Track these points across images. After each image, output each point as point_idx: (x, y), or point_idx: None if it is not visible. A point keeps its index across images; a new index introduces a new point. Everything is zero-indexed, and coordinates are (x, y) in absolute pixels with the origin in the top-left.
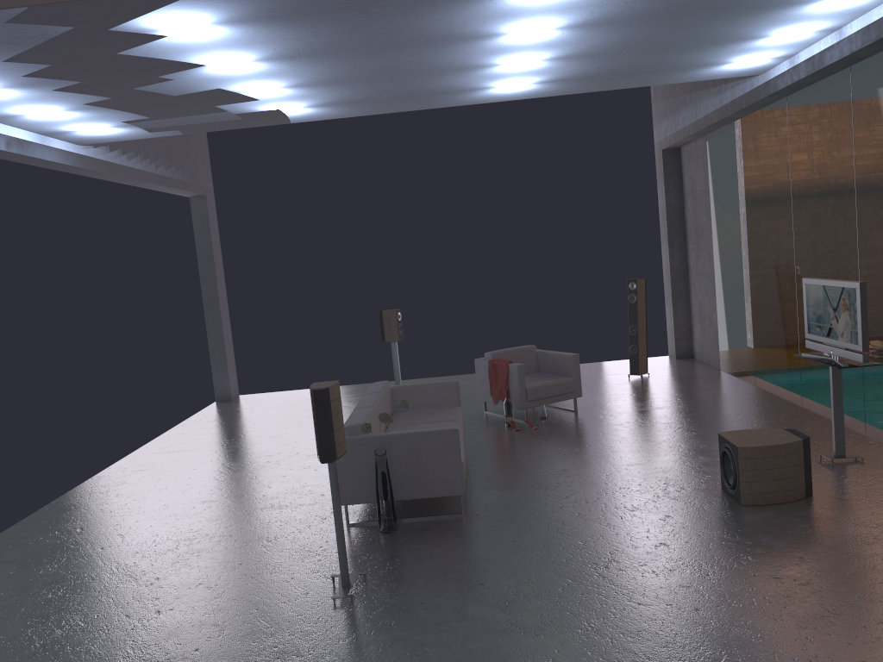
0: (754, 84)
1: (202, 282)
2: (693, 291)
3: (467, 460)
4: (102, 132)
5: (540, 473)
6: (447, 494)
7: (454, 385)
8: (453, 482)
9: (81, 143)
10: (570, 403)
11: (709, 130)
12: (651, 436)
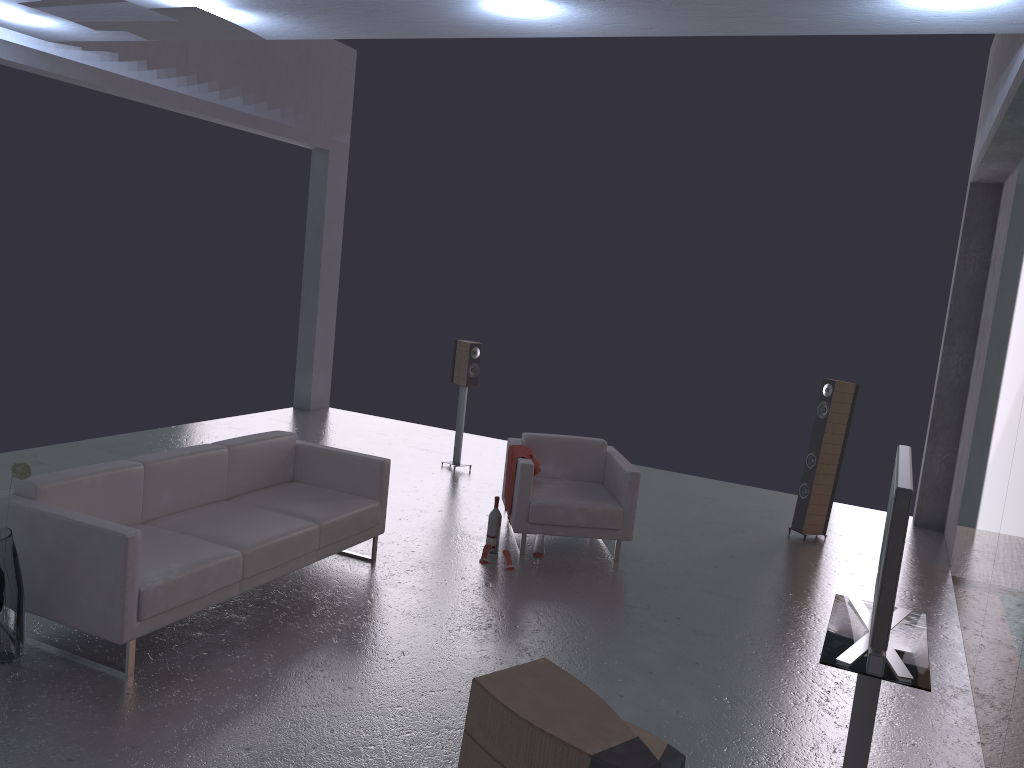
0: (1023, 54)
1: (305, 257)
2: (964, 426)
3: (331, 585)
4: (30, 20)
5: (361, 647)
6: (100, 634)
7: (377, 467)
8: (109, 618)
9: (43, 38)
10: (633, 545)
11: (1010, 152)
12: (630, 646)
